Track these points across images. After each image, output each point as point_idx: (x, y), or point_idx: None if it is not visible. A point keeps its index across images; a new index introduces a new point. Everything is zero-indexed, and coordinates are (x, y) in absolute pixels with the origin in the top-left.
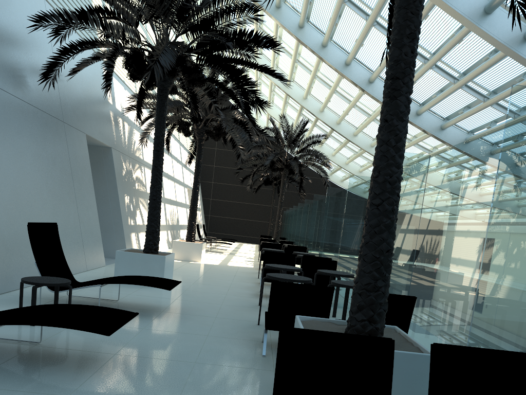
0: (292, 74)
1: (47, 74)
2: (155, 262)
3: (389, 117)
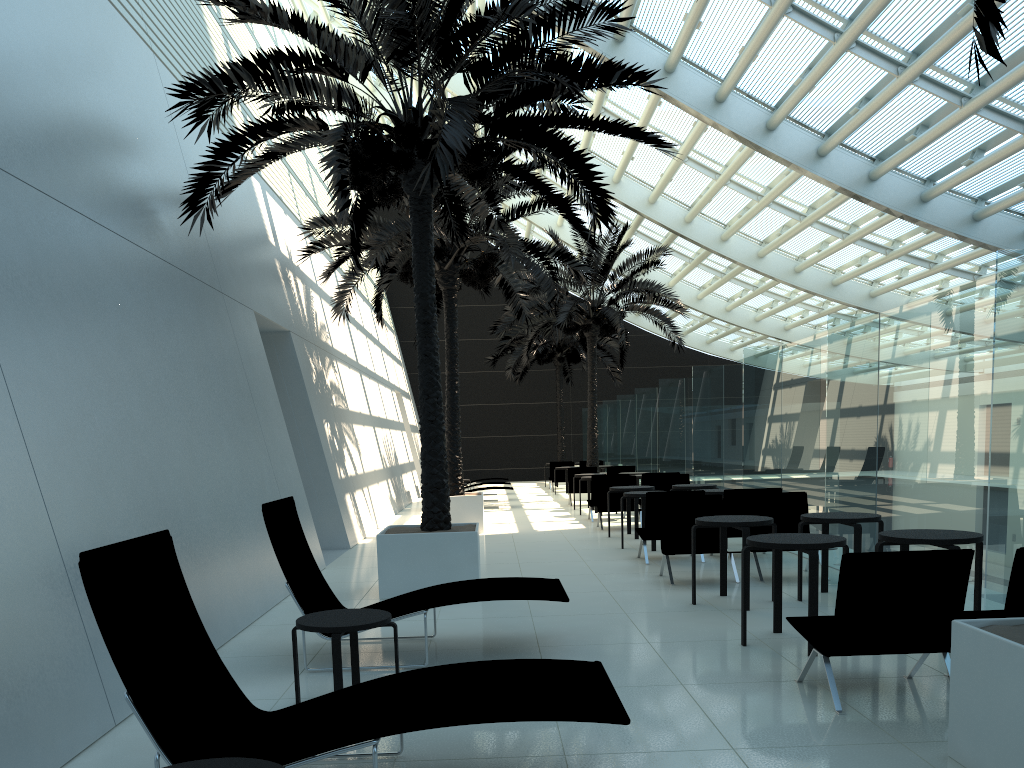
0: (589, 139)
1: (194, 200)
2: (458, 546)
3: None
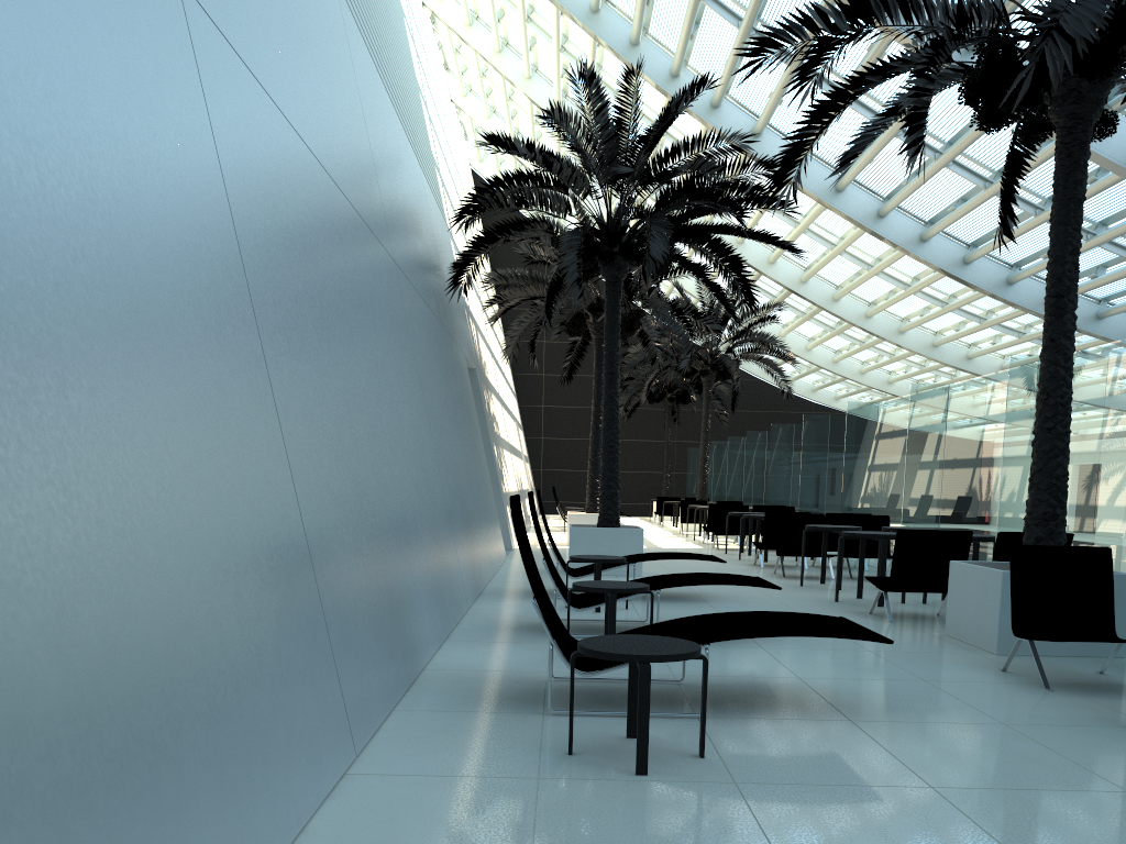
0: None
1: (456, 278)
2: (629, 538)
3: (1055, 336)
